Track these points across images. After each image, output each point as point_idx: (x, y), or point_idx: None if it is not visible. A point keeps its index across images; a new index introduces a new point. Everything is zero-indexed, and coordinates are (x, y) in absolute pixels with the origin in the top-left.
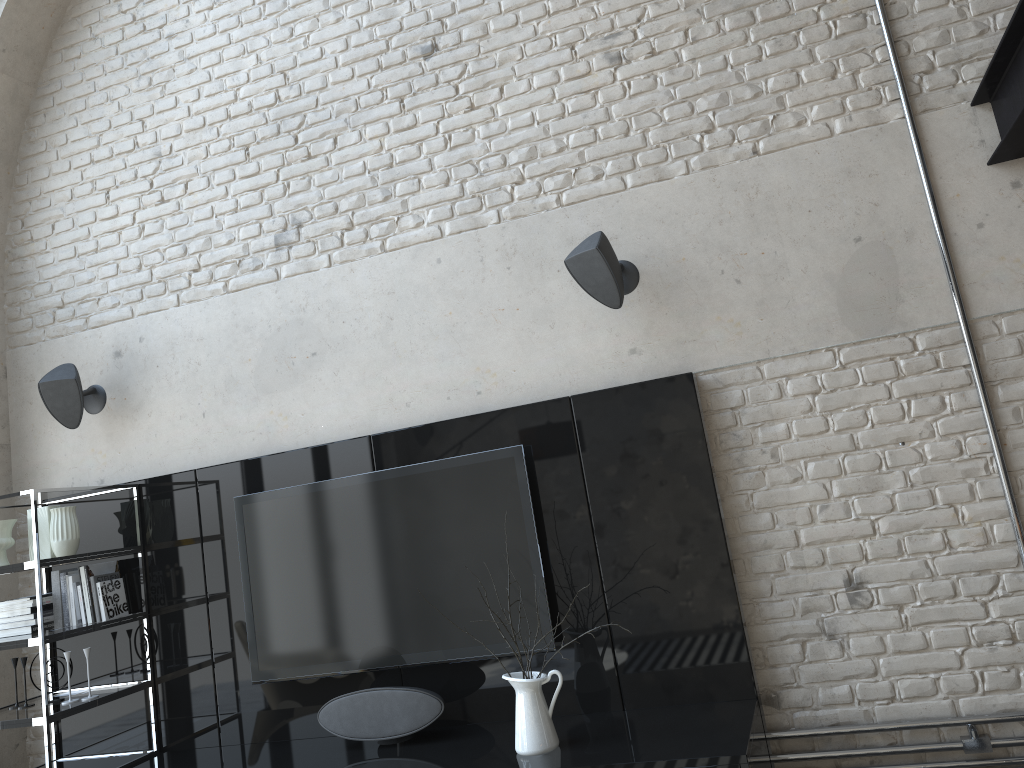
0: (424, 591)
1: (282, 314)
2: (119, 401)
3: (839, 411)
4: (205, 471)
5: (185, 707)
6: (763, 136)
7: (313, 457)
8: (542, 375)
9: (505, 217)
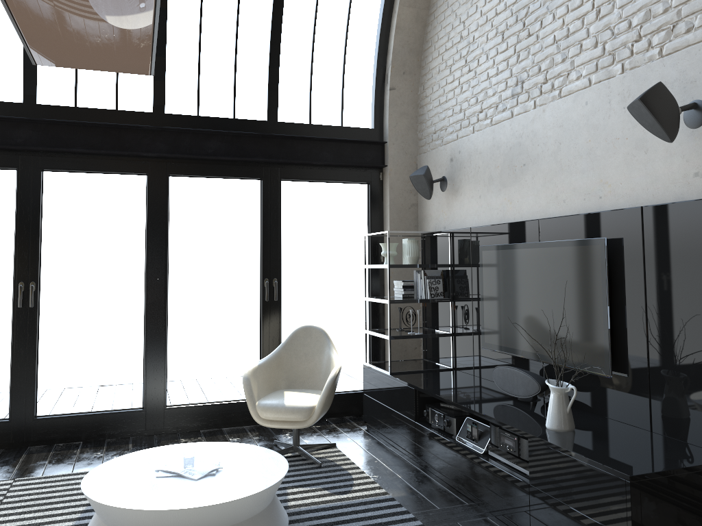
0: (550, 320)
1: (512, 139)
2: (451, 186)
3: None
4: (473, 229)
5: (462, 351)
6: None
7: (514, 228)
8: (636, 188)
9: (626, 68)
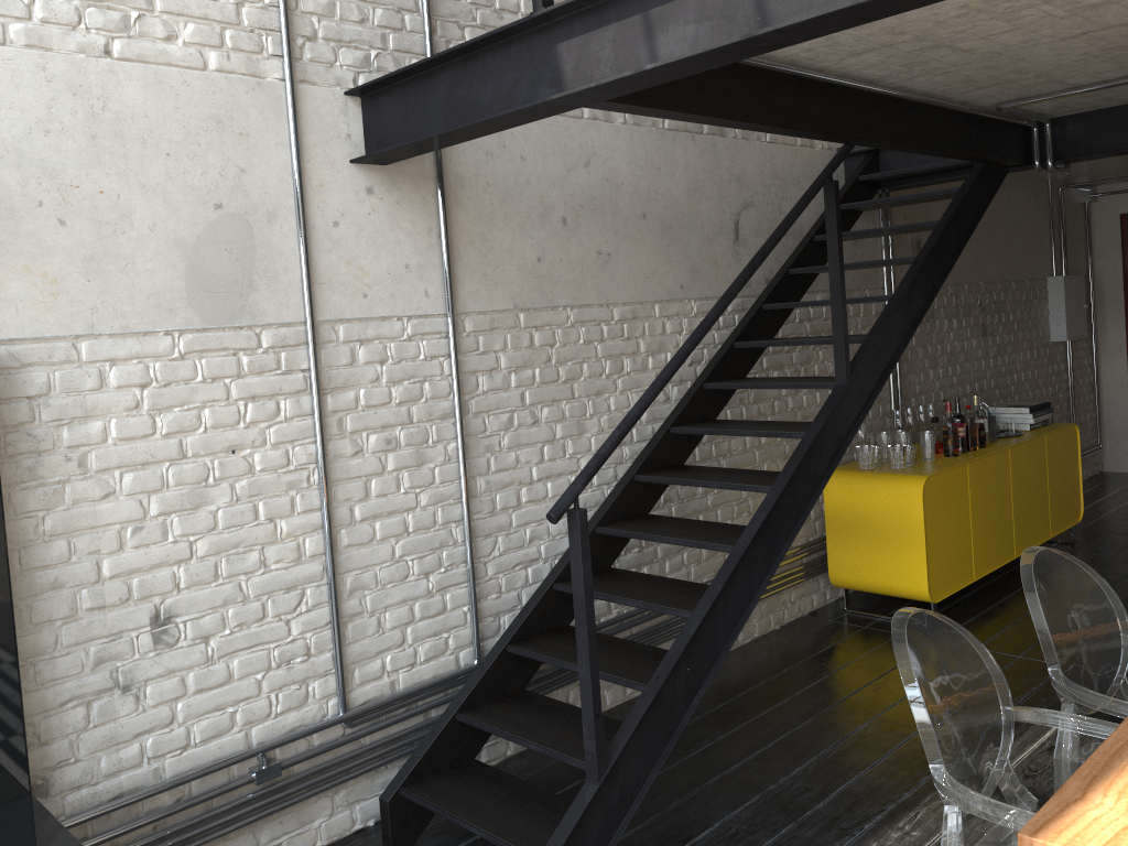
0: None
1: None
2: None
3: (170, 410)
4: None
5: None
6: (122, 35)
7: None
8: None
9: None
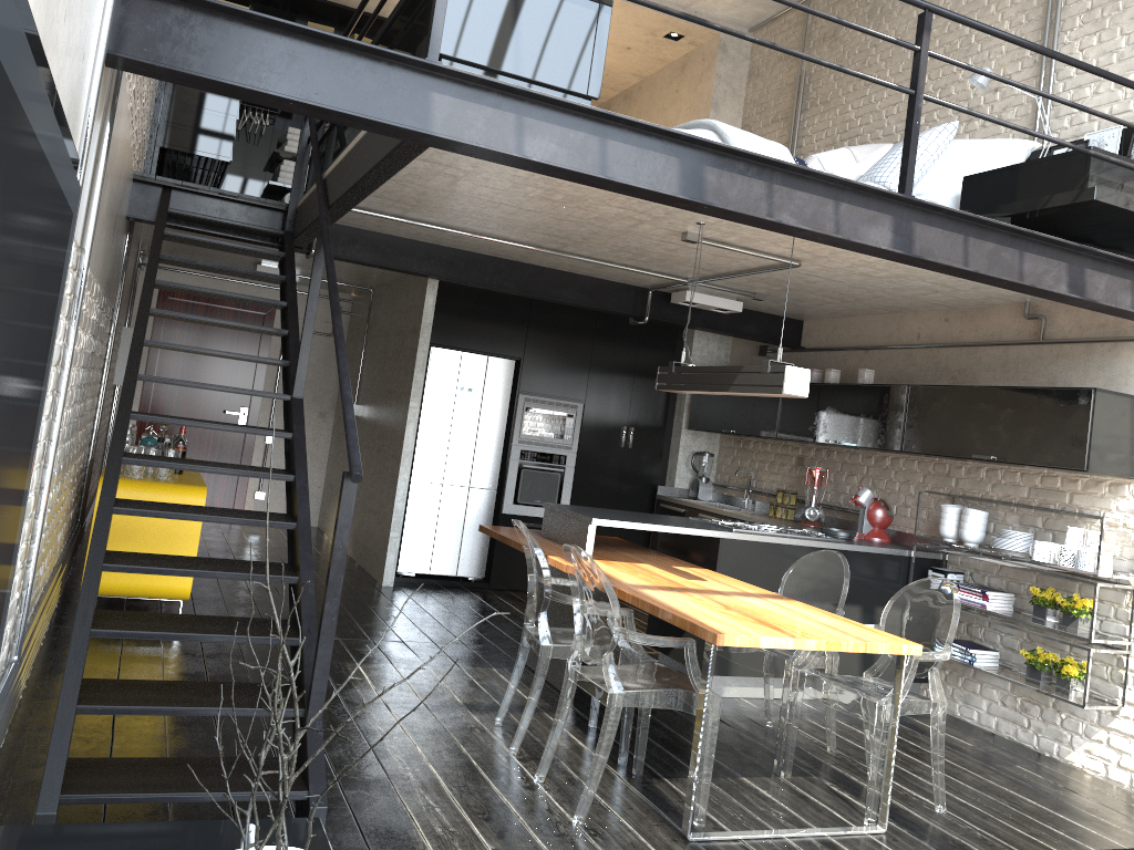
0: None
1: None
2: None
3: None
4: None
5: None
6: None
7: None
8: None
9: None
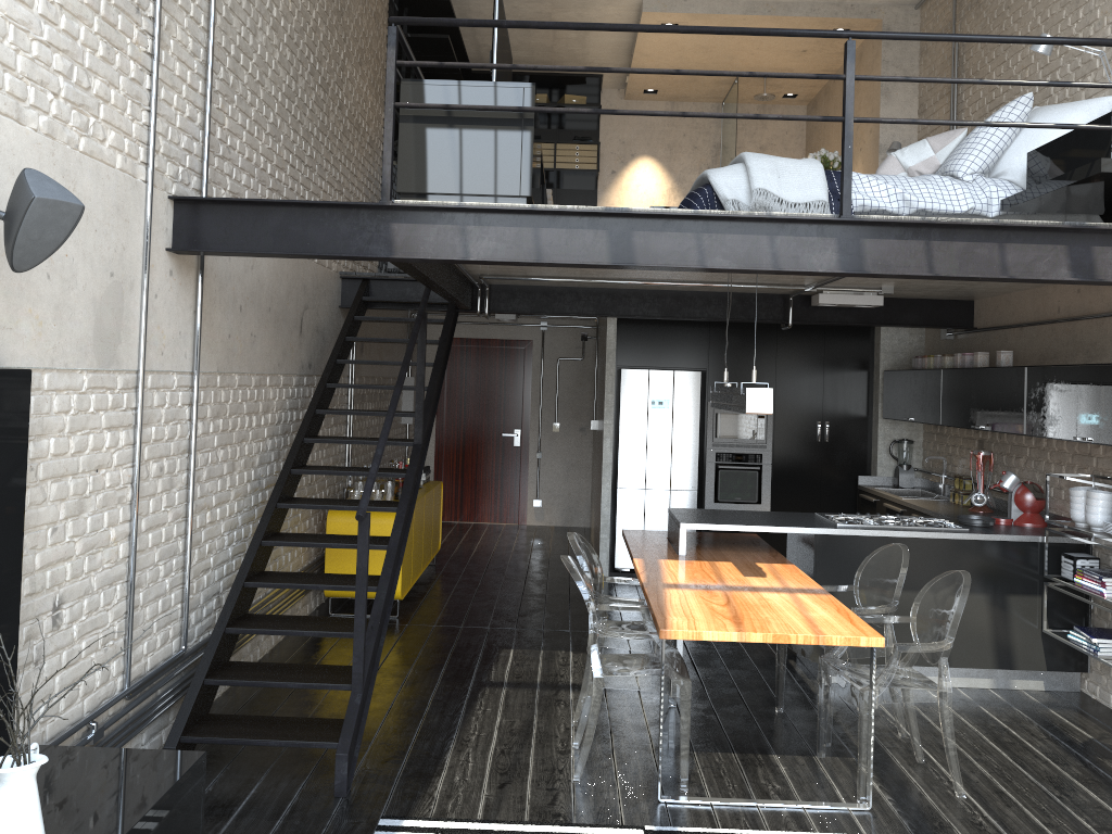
0: None
1: None
2: None
3: (75, 434)
4: None
5: None
6: (86, 134)
7: None
8: None
9: None
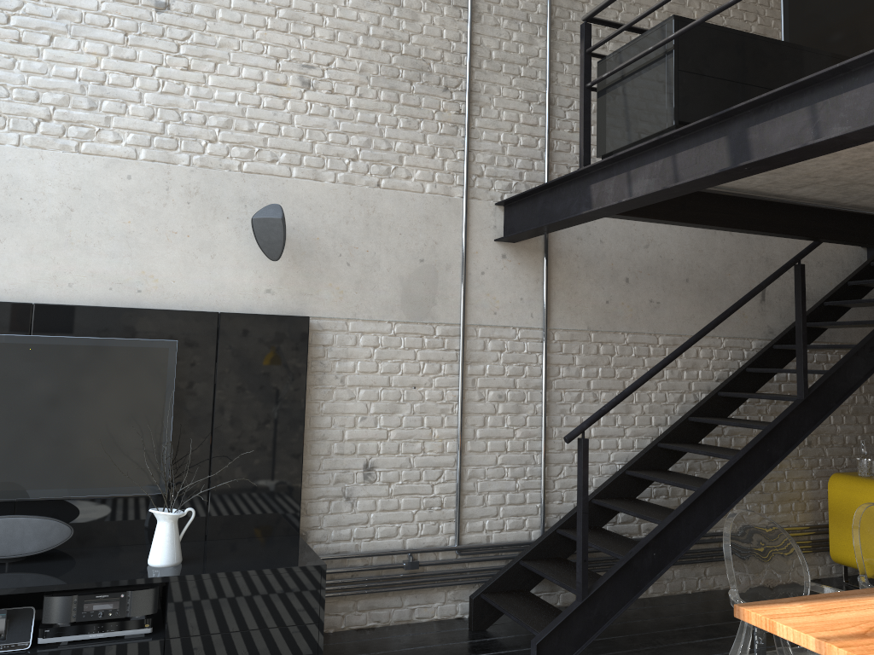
0: (62, 440)
1: None
2: None
3: (386, 361)
4: None
5: None
6: (386, 177)
7: None
8: (196, 291)
9: (195, 163)
